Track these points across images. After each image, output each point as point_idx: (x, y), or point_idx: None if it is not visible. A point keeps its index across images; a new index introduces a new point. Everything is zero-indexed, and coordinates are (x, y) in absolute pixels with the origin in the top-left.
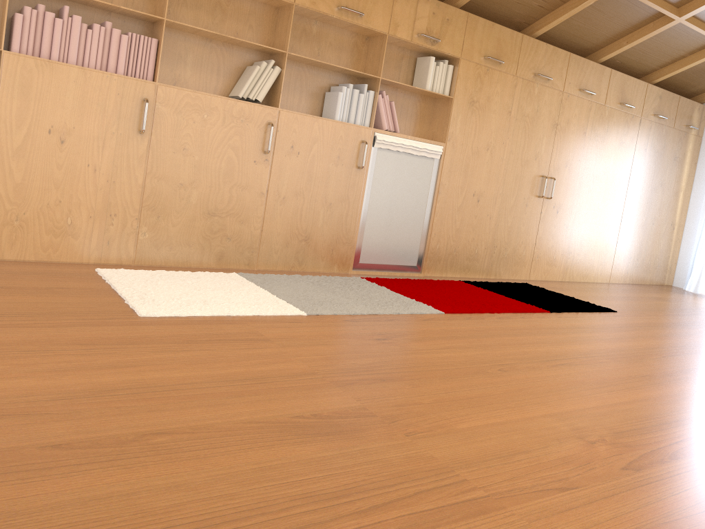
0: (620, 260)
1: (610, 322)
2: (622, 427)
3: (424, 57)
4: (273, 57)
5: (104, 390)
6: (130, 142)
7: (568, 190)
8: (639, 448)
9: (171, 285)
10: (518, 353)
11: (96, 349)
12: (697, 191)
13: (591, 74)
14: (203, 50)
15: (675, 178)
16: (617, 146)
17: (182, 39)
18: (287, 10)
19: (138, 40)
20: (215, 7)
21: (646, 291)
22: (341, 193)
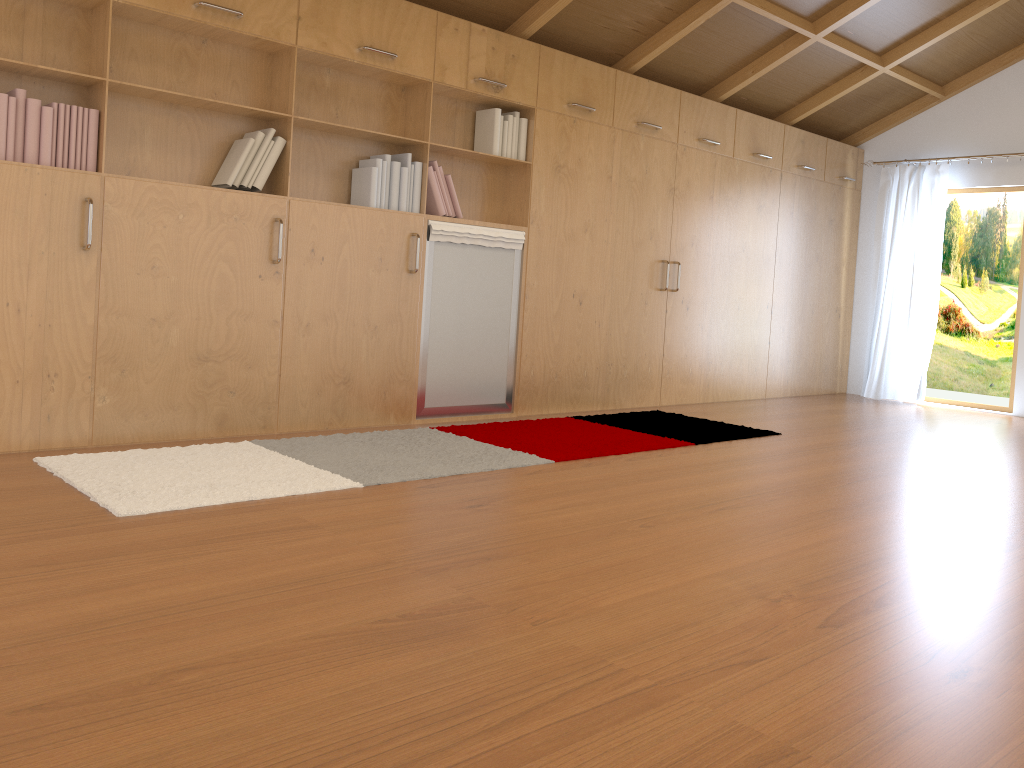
0: (776, 365)
1: (775, 448)
2: (811, 576)
3: (486, 110)
4: (272, 124)
5: (90, 623)
6: (70, 265)
7: (698, 277)
8: (836, 599)
9: (155, 468)
10: (663, 501)
11: (63, 569)
12: (863, 262)
13: (711, 117)
14: (167, 121)
15: (834, 248)
16: (756, 212)
17: (135, 108)
18: (286, 56)
19: (68, 113)
20: (179, 59)
21: (814, 403)
22: (389, 310)
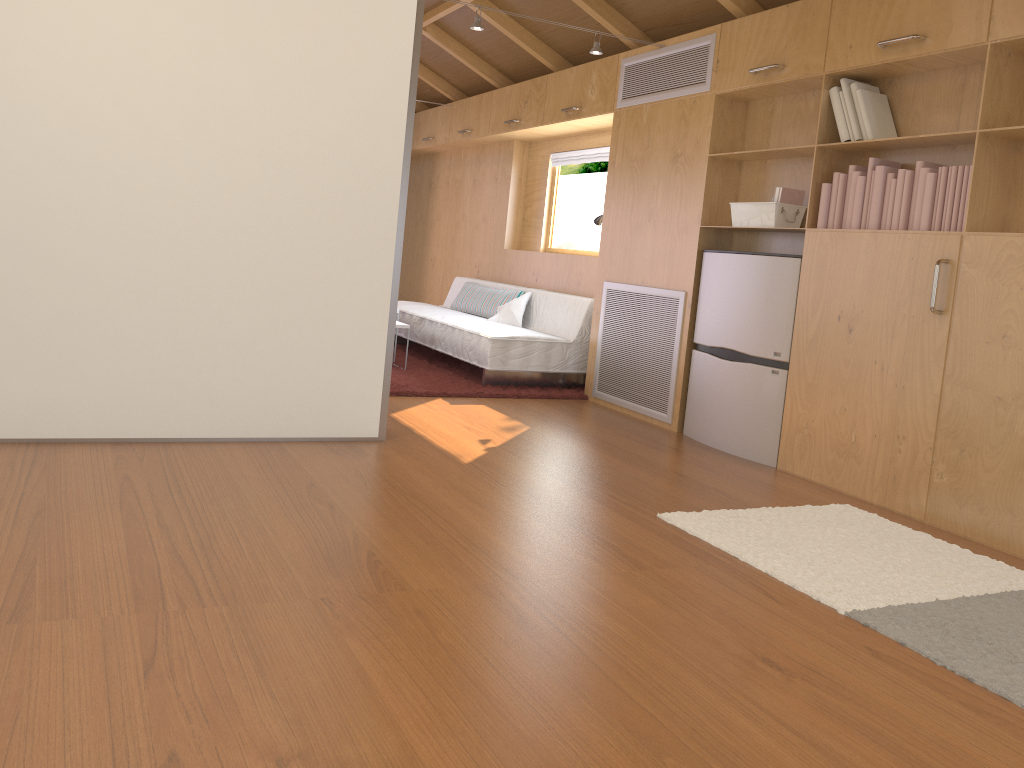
0: None
1: None
2: None
3: None
4: None
5: (417, 497)
6: (924, 328)
7: None
8: None
9: (841, 534)
10: None
11: (519, 497)
12: None
13: None
14: None
15: None
16: None
17: None
18: None
19: (948, 175)
20: None
21: None
22: None
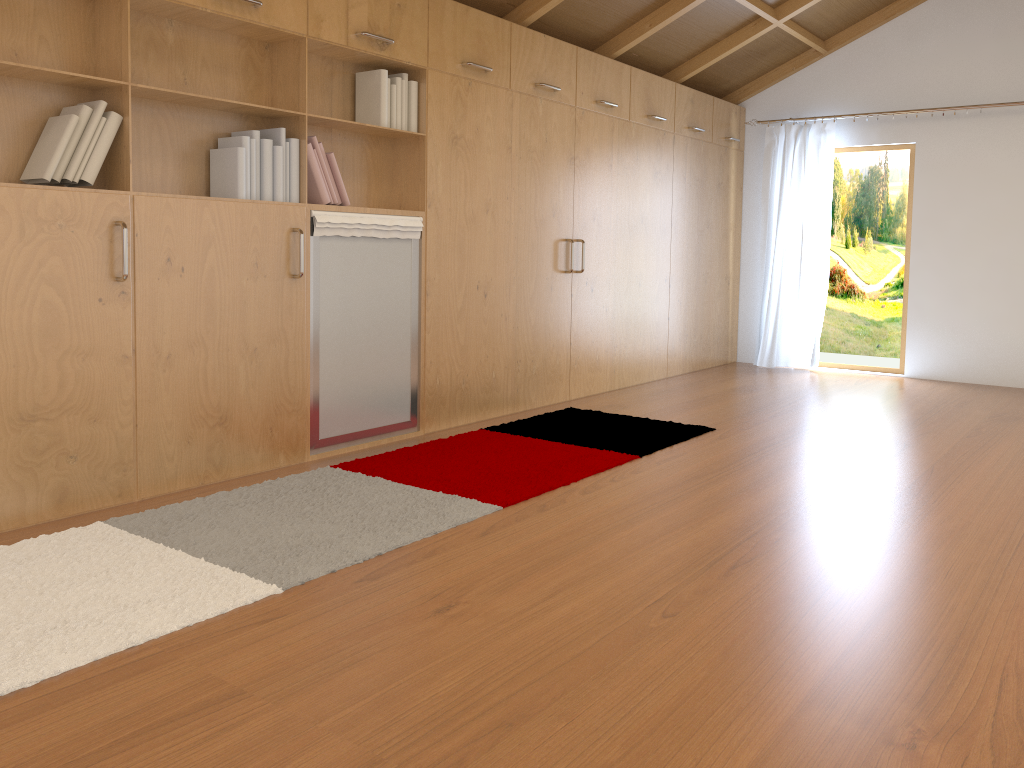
0: (676, 341)
1: (724, 453)
2: (915, 684)
3: (369, 71)
4: (100, 95)
5: None
6: None
7: (601, 254)
8: (973, 727)
9: None
10: (661, 562)
11: None
12: (749, 226)
13: (607, 76)
14: None
15: (722, 212)
16: (652, 179)
17: None
18: (115, 3)
19: None
20: None
21: (717, 379)
22: (270, 326)
